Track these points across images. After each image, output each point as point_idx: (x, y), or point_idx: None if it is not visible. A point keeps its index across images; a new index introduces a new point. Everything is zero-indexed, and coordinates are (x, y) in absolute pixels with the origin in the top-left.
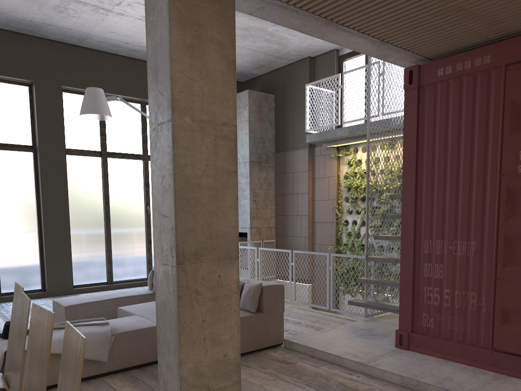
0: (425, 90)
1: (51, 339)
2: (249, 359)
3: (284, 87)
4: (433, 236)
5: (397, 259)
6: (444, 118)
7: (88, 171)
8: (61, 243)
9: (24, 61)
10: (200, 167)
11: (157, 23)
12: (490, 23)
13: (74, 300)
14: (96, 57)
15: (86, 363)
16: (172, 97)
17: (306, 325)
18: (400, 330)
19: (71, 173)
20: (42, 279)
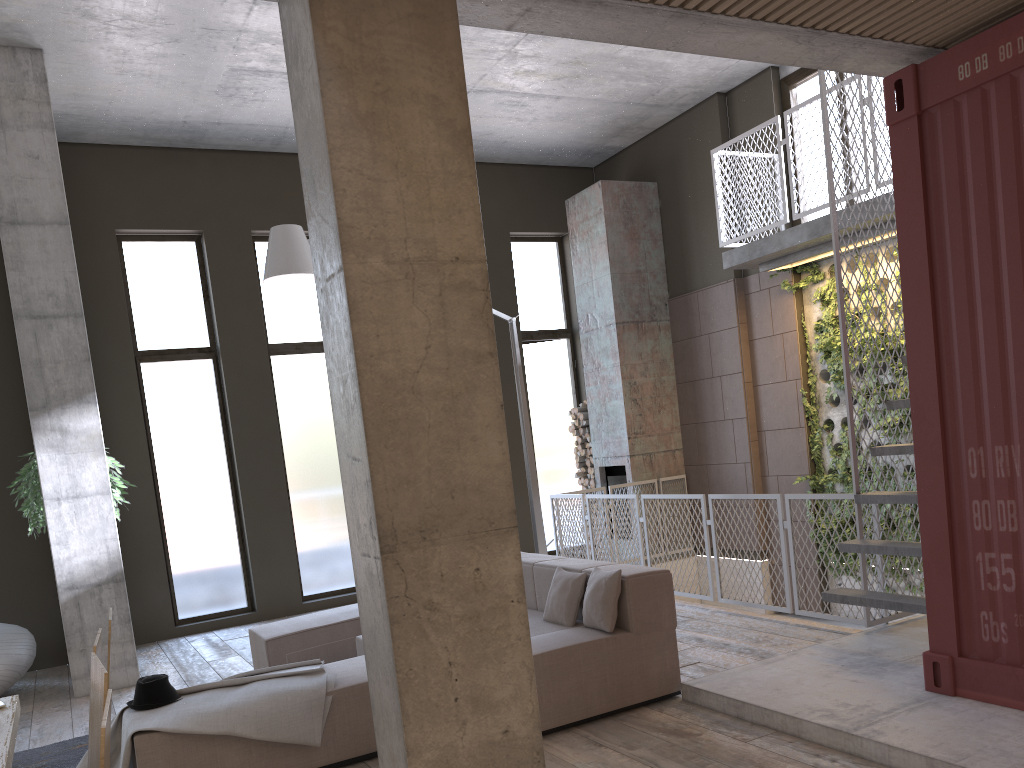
0: (935, 117)
1: None
2: (604, 729)
3: (673, 164)
4: (987, 438)
5: None
6: (983, 172)
7: (313, 380)
8: (275, 519)
9: (182, 197)
10: (414, 353)
11: (304, 82)
12: None
13: (283, 627)
14: None
15: (282, 749)
16: (339, 222)
17: (739, 649)
18: (933, 653)
19: (282, 389)
20: (248, 588)
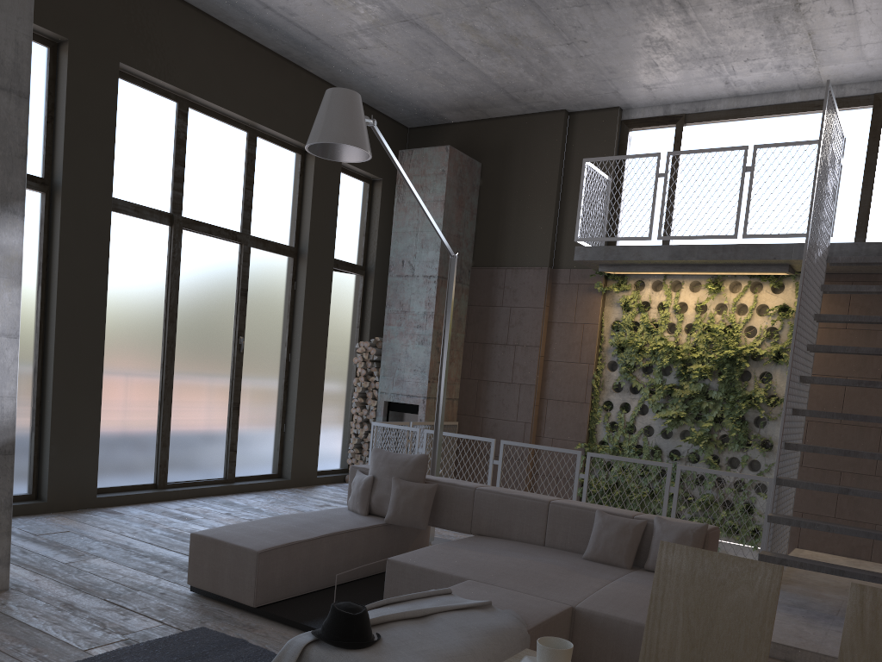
0: None
1: None
2: None
3: (504, 154)
4: None
5: (846, 488)
6: None
7: (144, 251)
8: (85, 397)
9: None
10: None
11: None
12: None
13: (252, 536)
14: (188, 19)
15: None
16: None
17: None
18: None
19: (112, 251)
20: (36, 472)
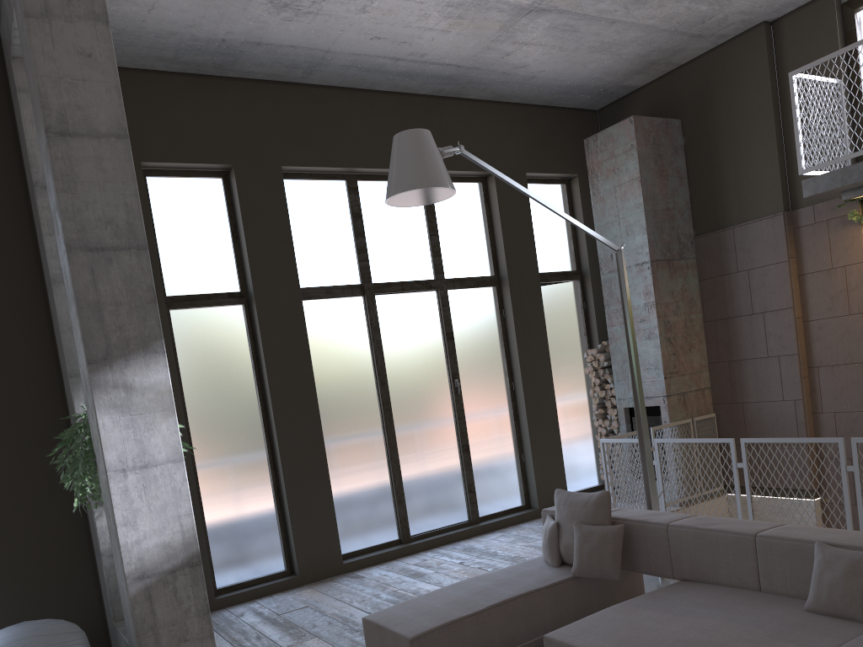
0: None
1: None
2: None
3: (703, 99)
4: None
5: None
6: None
7: (343, 326)
8: (314, 475)
9: (211, 128)
10: None
11: None
12: None
13: (415, 617)
14: (336, 101)
15: None
16: None
17: None
18: None
19: (314, 336)
20: (286, 550)
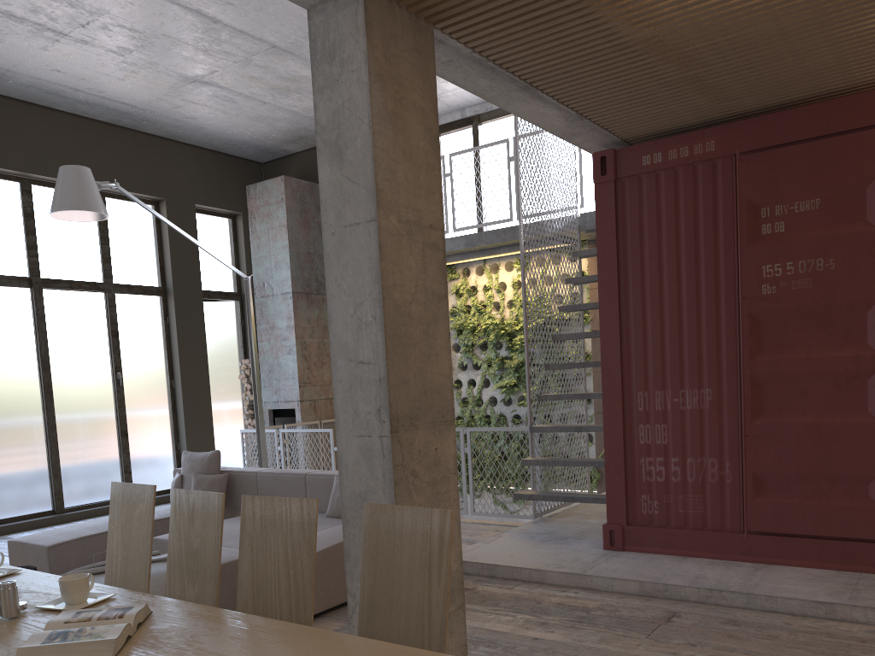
0: (625, 184)
1: (315, 538)
2: None
3: None
4: (650, 386)
5: (579, 427)
6: (655, 223)
7: (9, 313)
8: None
9: None
10: (410, 289)
11: (342, 77)
12: (720, 100)
13: (54, 536)
14: (15, 111)
15: None
16: (376, 186)
17: None
18: (610, 524)
19: None
20: None
